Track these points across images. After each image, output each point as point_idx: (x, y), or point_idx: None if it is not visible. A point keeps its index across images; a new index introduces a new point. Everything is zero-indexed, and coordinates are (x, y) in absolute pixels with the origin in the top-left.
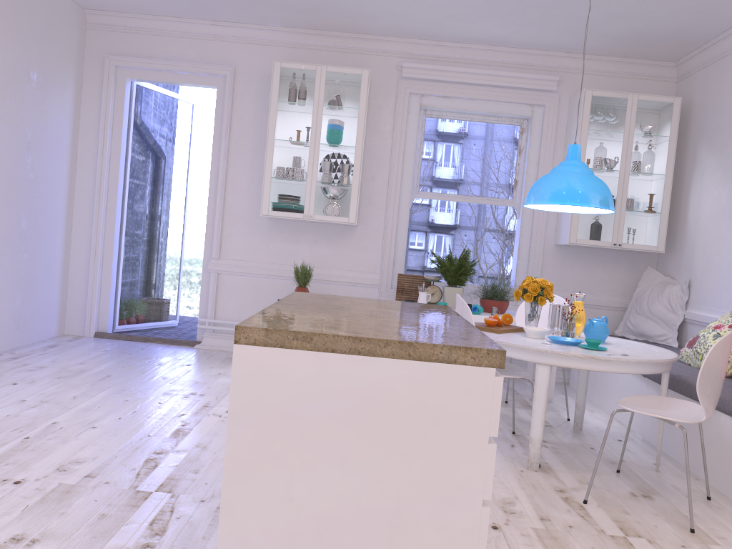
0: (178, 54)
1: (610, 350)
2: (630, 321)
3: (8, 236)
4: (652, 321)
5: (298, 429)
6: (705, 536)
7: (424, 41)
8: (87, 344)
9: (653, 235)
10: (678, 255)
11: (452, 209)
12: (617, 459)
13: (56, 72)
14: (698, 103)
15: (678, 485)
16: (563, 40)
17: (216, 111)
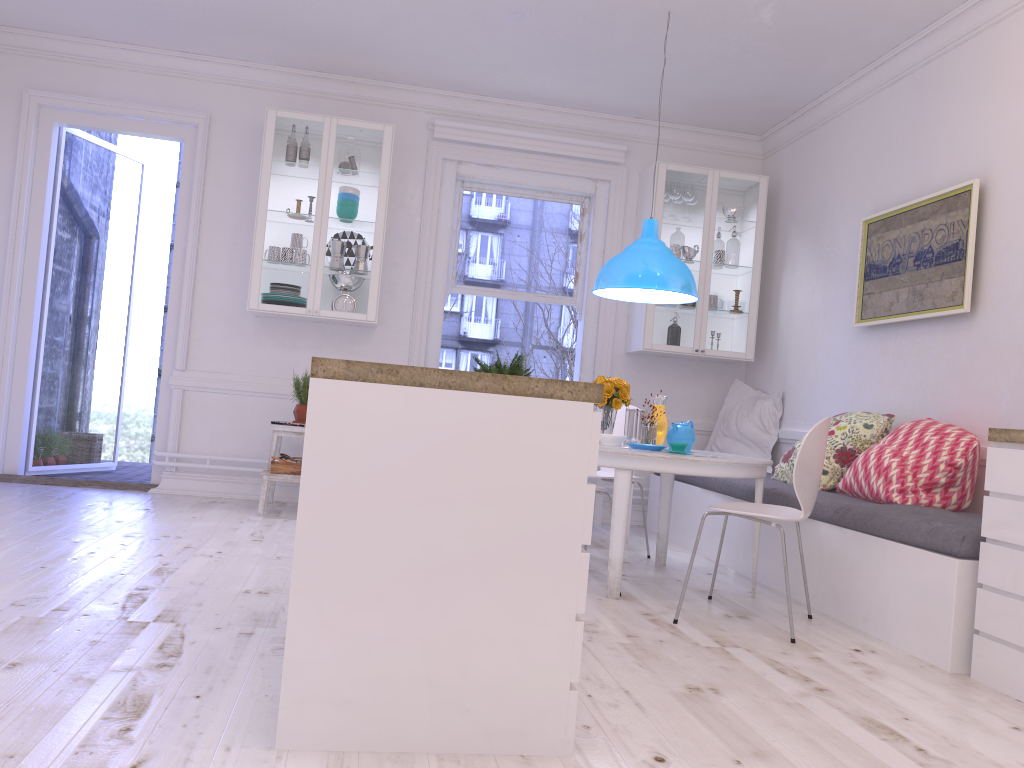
0: (130, 93)
1: (697, 455)
2: (717, 445)
3: None
4: (742, 443)
5: (382, 472)
6: (806, 645)
7: (461, 94)
8: None
9: (740, 340)
10: (769, 364)
11: (491, 318)
12: (708, 588)
13: None
14: (786, 183)
15: (777, 607)
16: (632, 101)
17: (183, 171)
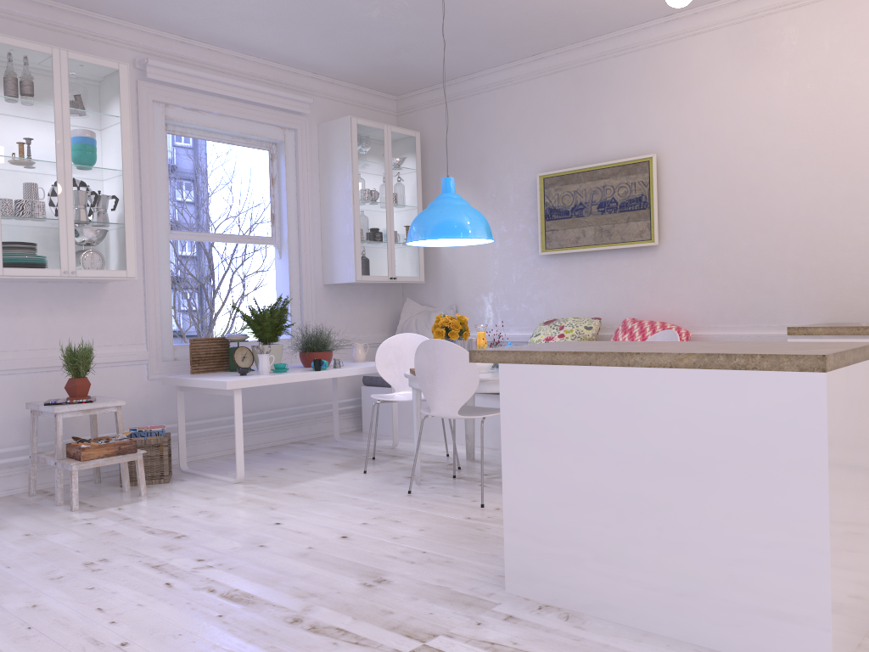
0: None
1: None
2: None
3: None
4: None
5: (844, 437)
6: None
7: (167, 34)
8: None
9: (416, 266)
10: (433, 284)
11: None
12: None
13: None
14: (432, 138)
15: None
16: (326, 60)
17: None
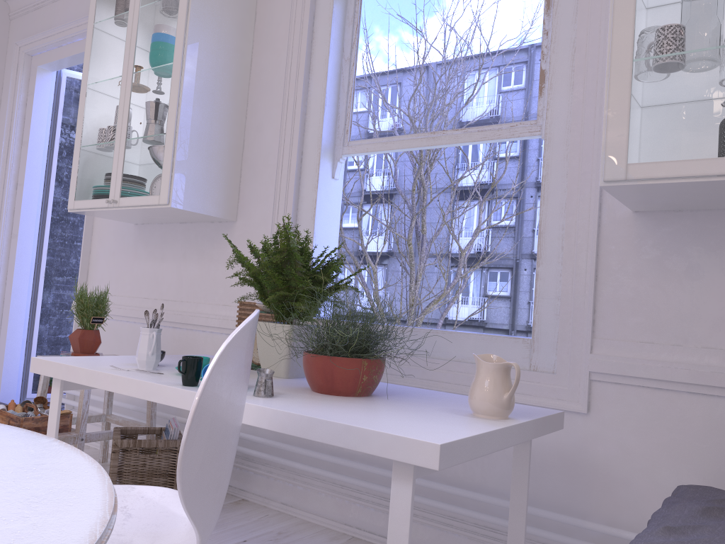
0: (70, 16)
1: None
2: None
3: None
4: None
5: None
6: None
7: None
8: None
9: None
10: None
11: None
12: None
13: None
14: None
15: None
16: None
17: None
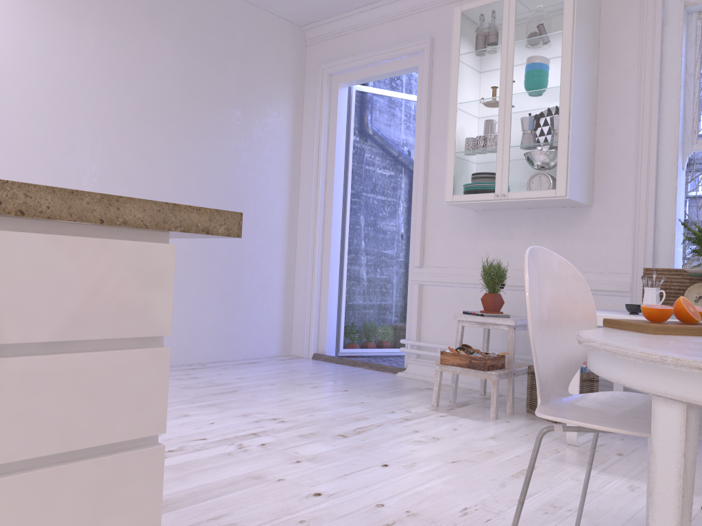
0: (379, 43)
1: None
2: None
3: (202, 249)
4: None
5: None
6: None
7: None
8: (289, 364)
9: None
10: None
11: None
12: None
13: (264, 89)
14: None
15: None
16: None
17: (417, 94)
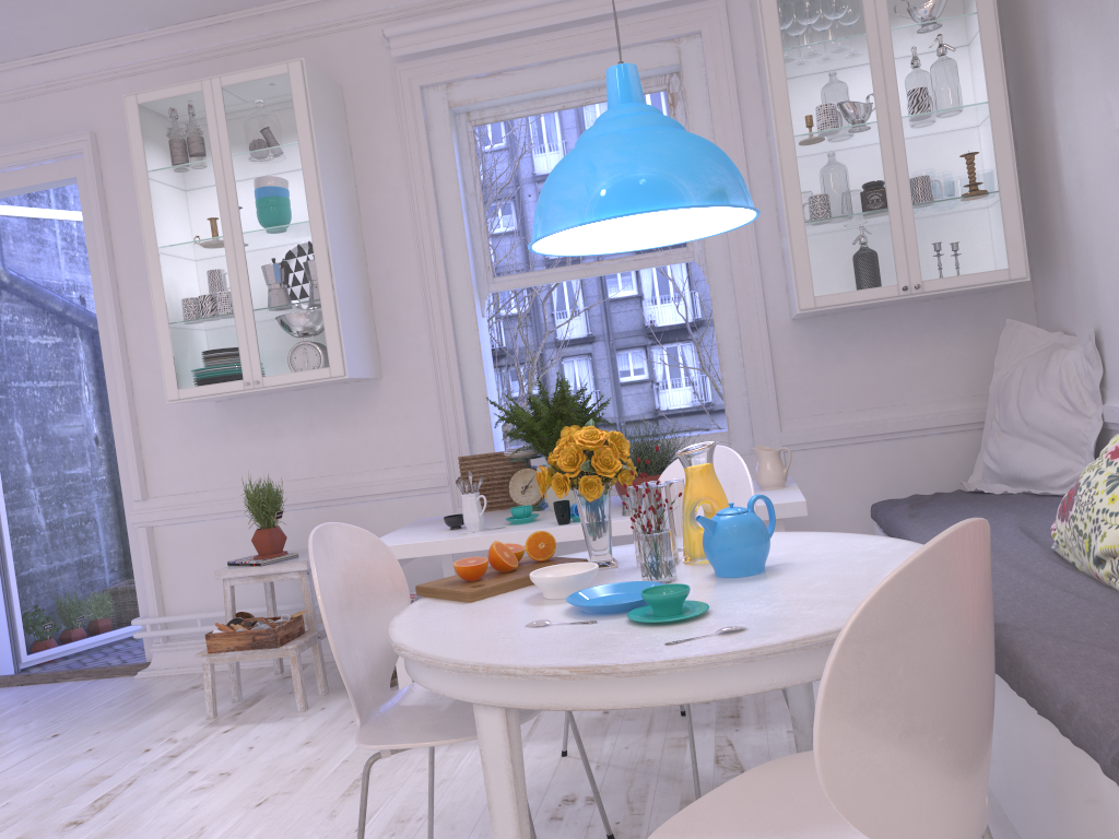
0: None
1: (719, 612)
2: (989, 452)
3: None
4: (1034, 443)
5: None
6: None
7: None
8: None
9: (992, 246)
10: (1065, 277)
11: (684, 292)
12: None
13: None
14: None
15: None
16: None
17: (85, 223)
